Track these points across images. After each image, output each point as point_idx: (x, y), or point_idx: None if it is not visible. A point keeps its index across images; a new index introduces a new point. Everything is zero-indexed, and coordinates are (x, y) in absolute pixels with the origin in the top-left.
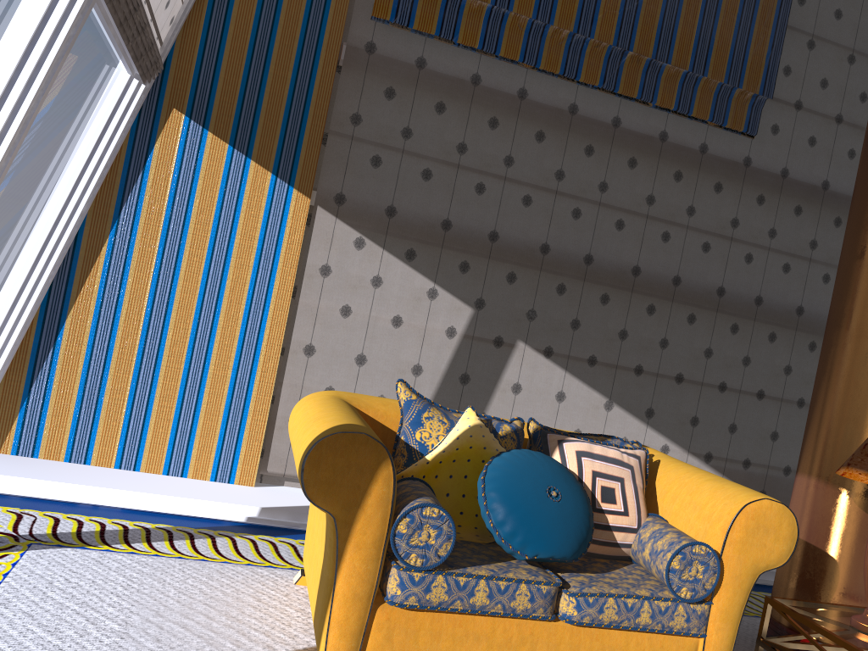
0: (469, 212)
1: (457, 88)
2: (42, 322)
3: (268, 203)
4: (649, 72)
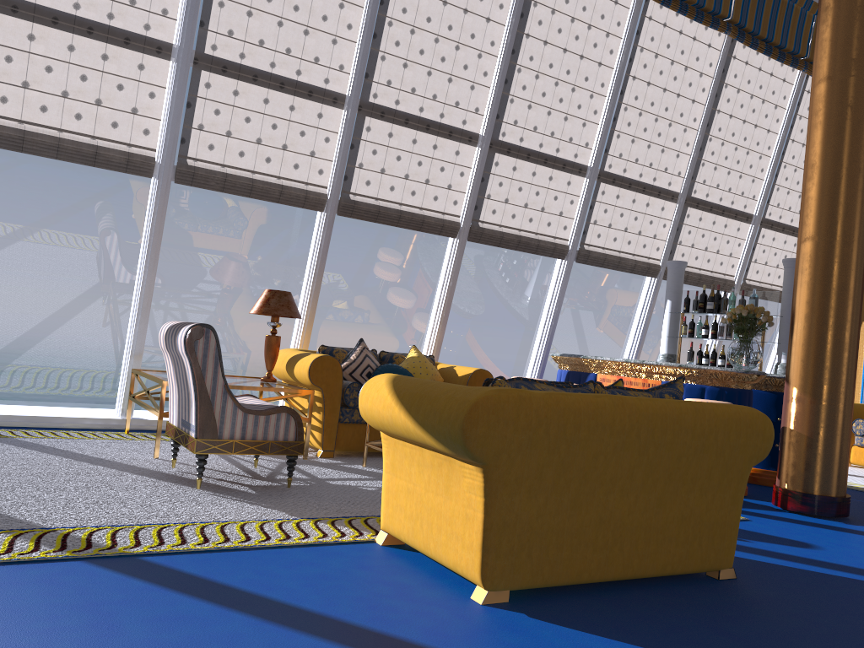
0: None
1: None
2: None
3: None
4: None
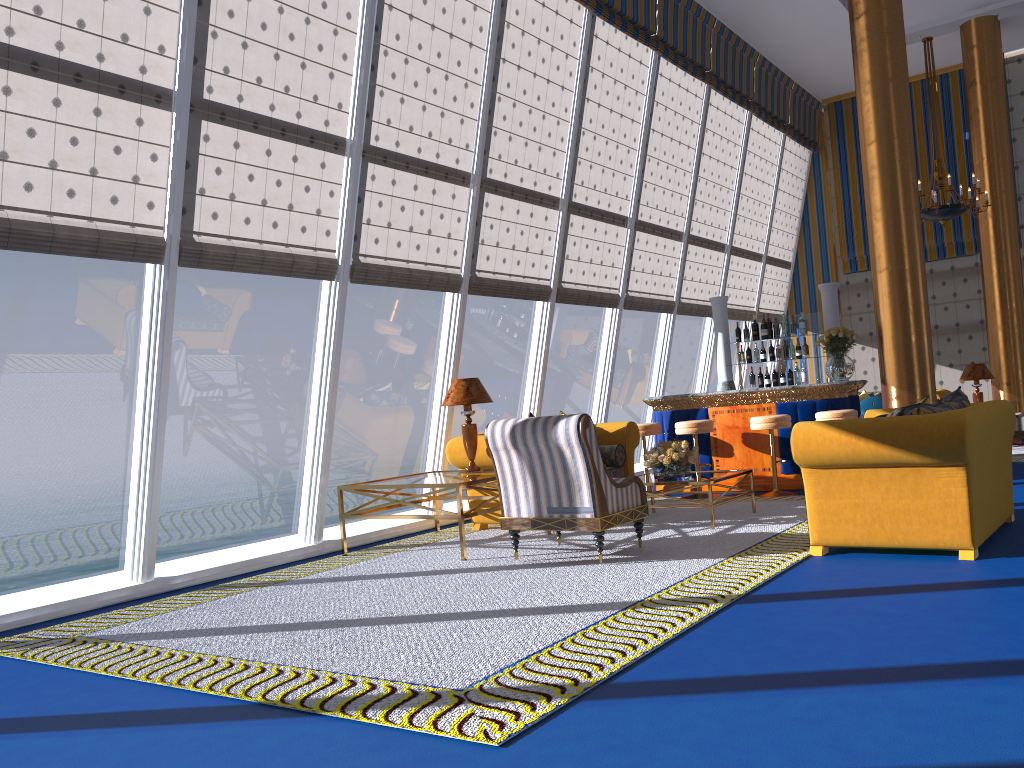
0: None
1: None
2: None
3: None
4: (958, 244)
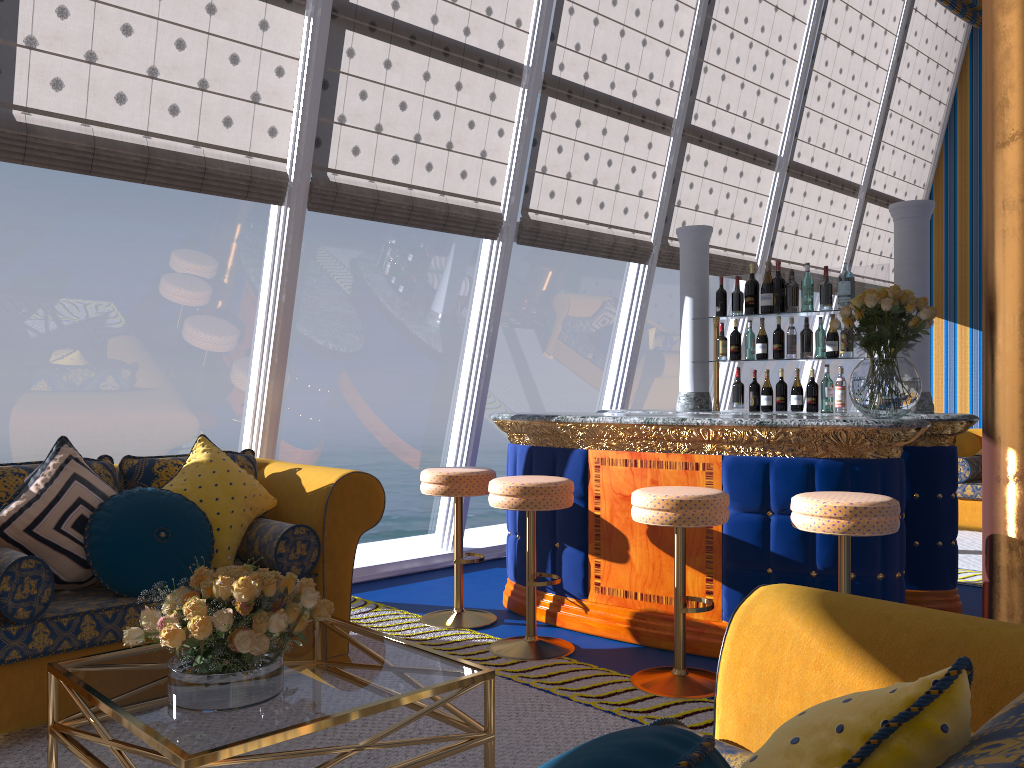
0: None
1: None
2: None
3: (970, 343)
4: None
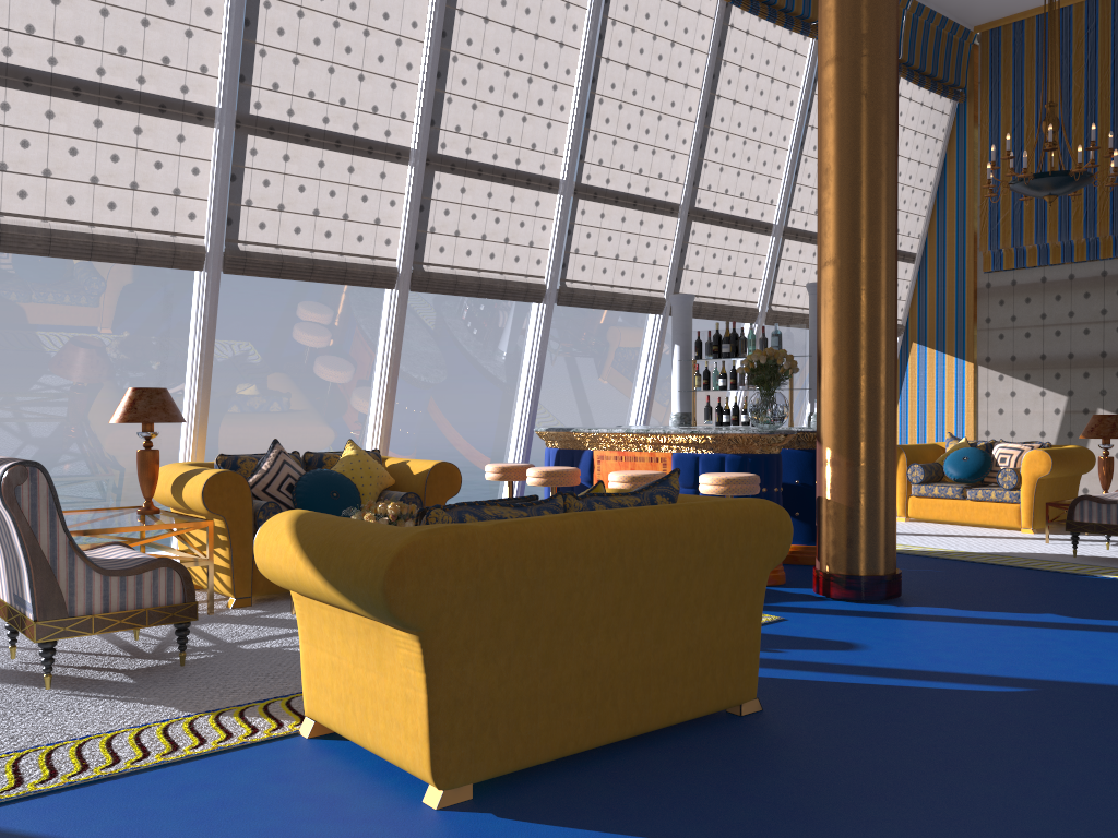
0: (1053, 347)
1: (1034, 287)
2: None
3: (955, 370)
4: None
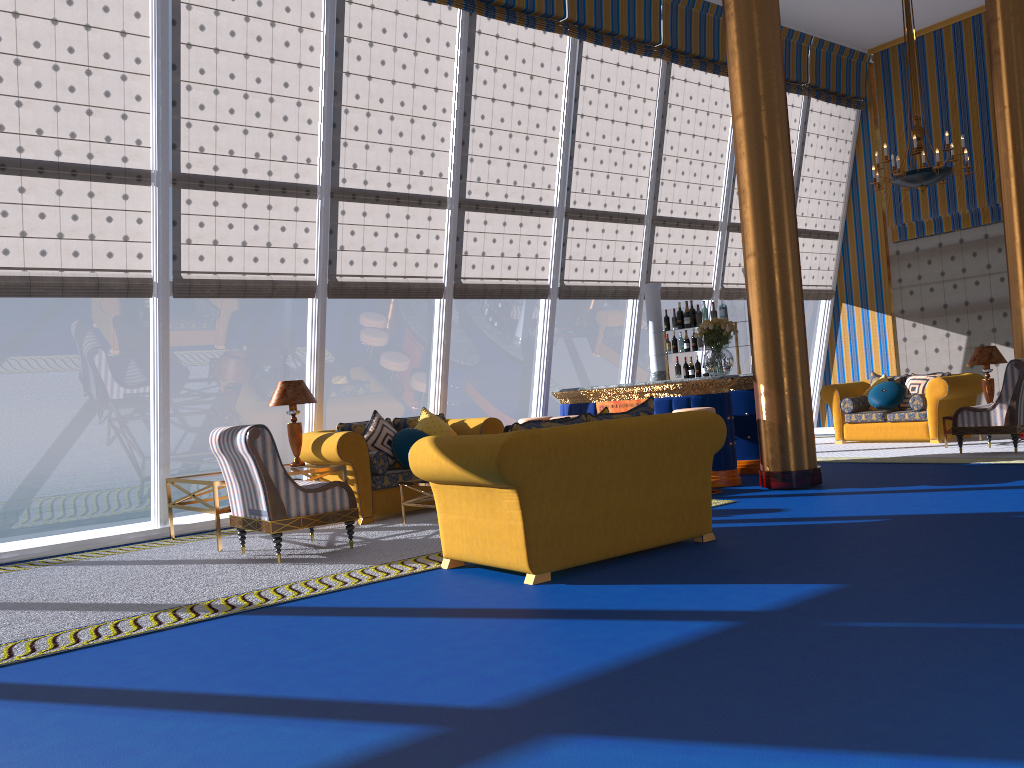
0: (952, 297)
1: (933, 251)
2: (825, 383)
3: (877, 322)
4: None
